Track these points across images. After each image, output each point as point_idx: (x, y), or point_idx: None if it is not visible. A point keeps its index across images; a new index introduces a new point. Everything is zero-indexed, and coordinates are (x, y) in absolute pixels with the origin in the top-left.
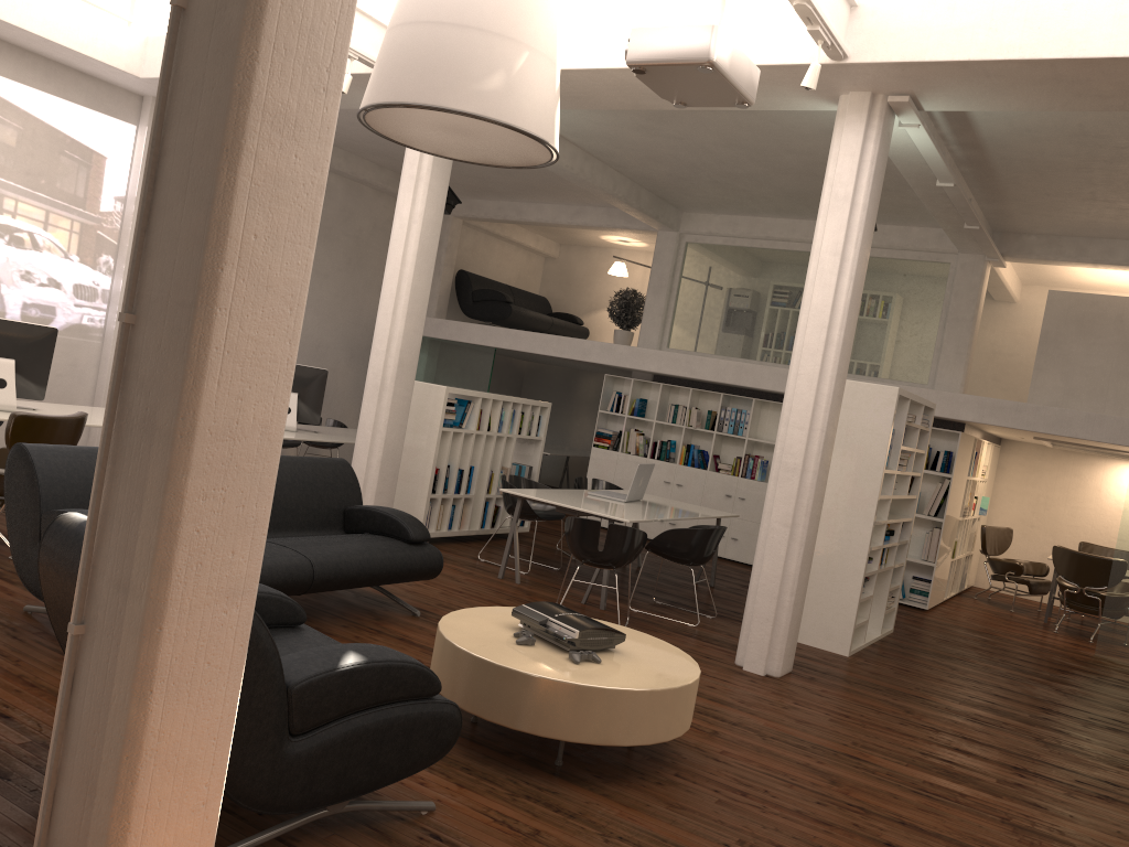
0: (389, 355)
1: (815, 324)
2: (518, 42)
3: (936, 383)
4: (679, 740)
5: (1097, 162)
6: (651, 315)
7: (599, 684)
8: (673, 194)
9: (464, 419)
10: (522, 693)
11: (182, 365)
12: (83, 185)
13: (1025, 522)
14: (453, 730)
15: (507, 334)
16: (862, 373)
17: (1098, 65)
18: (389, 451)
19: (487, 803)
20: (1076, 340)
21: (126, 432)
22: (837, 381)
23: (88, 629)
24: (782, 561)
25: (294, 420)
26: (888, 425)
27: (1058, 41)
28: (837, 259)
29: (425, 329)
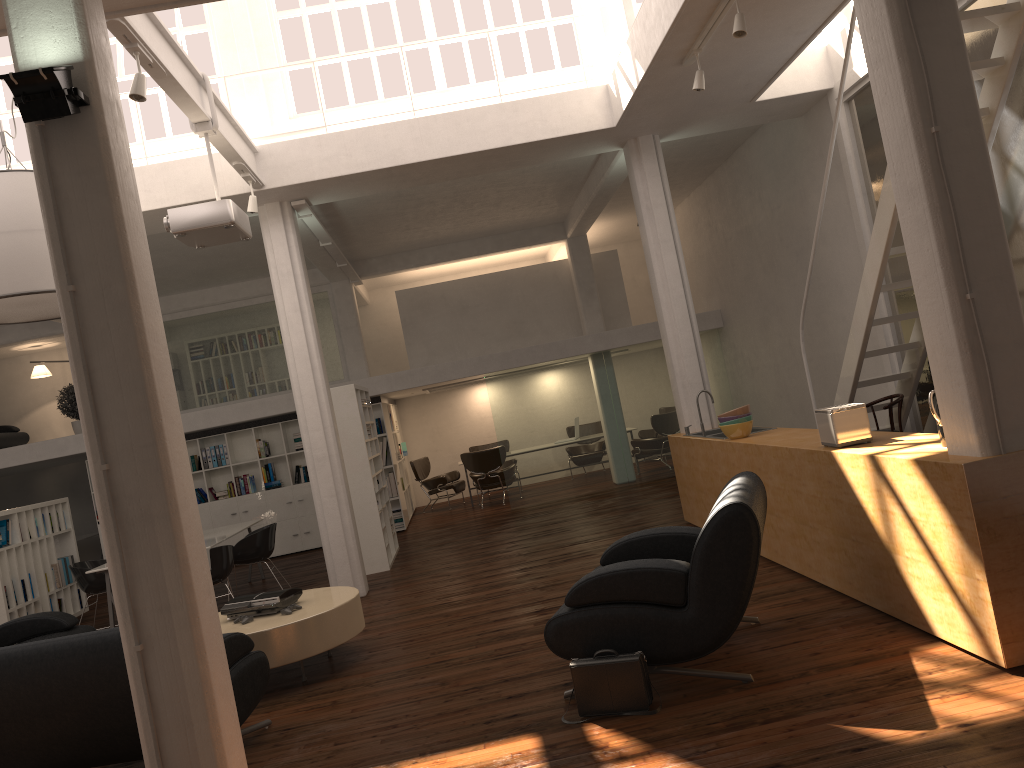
0: None
1: (301, 360)
2: None
3: (350, 375)
4: (352, 641)
5: (409, 209)
6: None
7: (317, 613)
8: None
9: (9, 536)
10: (274, 641)
11: (160, 476)
12: None
13: (431, 449)
14: (268, 666)
15: None
16: None
17: (413, 166)
18: None
19: (293, 708)
20: (424, 318)
21: (129, 528)
22: (327, 391)
23: (146, 644)
24: (339, 520)
25: None
26: (356, 410)
27: (388, 156)
28: (299, 314)
29: None
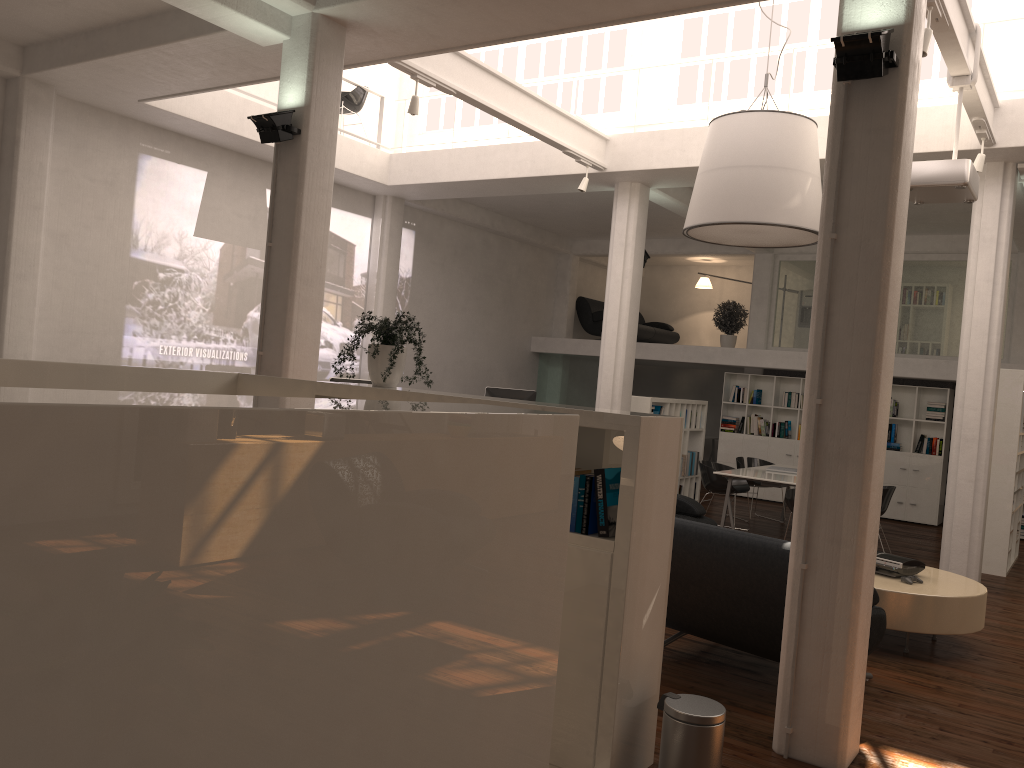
0: (615, 378)
1: (977, 333)
2: (805, 172)
3: (1011, 357)
4: (958, 635)
5: None
6: (756, 322)
7: (940, 594)
8: None
9: None
10: (890, 604)
11: (864, 424)
12: (342, 268)
13: None
14: (885, 625)
15: (639, 347)
16: (945, 354)
17: None
18: None
19: (893, 674)
20: None
21: (824, 461)
22: (997, 372)
23: (810, 565)
24: (970, 508)
25: None
26: (1018, 399)
27: None
28: (990, 284)
29: (565, 348)
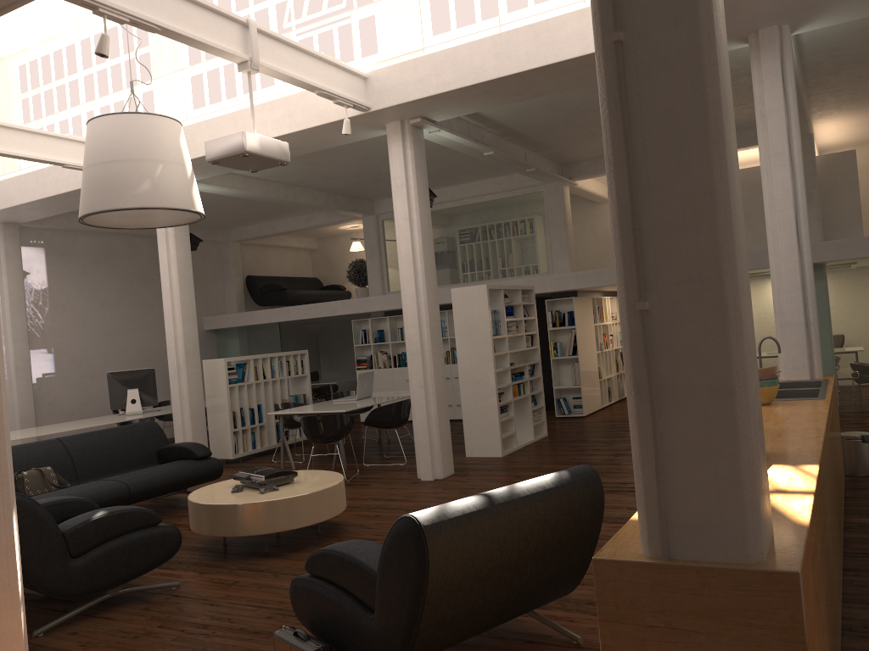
0: (178, 348)
1: (406, 263)
2: (154, 160)
3: (554, 269)
4: (351, 524)
5: (573, 117)
6: (372, 274)
7: (269, 499)
8: (358, 193)
9: (245, 375)
10: (228, 515)
11: None
12: None
13: None
14: (176, 539)
15: (282, 311)
16: (510, 275)
17: (498, 82)
18: (195, 409)
19: (214, 576)
20: None
21: None
22: (428, 293)
23: None
24: (425, 409)
25: (140, 406)
26: (486, 309)
27: (471, 74)
28: (407, 222)
29: (229, 322)
